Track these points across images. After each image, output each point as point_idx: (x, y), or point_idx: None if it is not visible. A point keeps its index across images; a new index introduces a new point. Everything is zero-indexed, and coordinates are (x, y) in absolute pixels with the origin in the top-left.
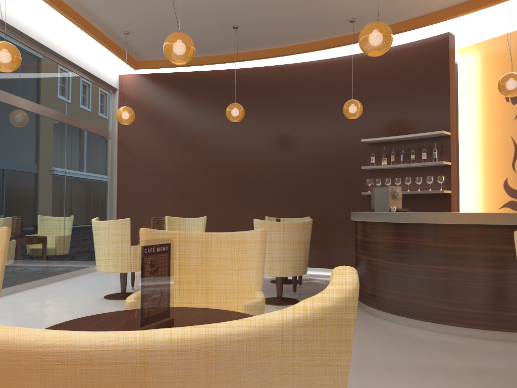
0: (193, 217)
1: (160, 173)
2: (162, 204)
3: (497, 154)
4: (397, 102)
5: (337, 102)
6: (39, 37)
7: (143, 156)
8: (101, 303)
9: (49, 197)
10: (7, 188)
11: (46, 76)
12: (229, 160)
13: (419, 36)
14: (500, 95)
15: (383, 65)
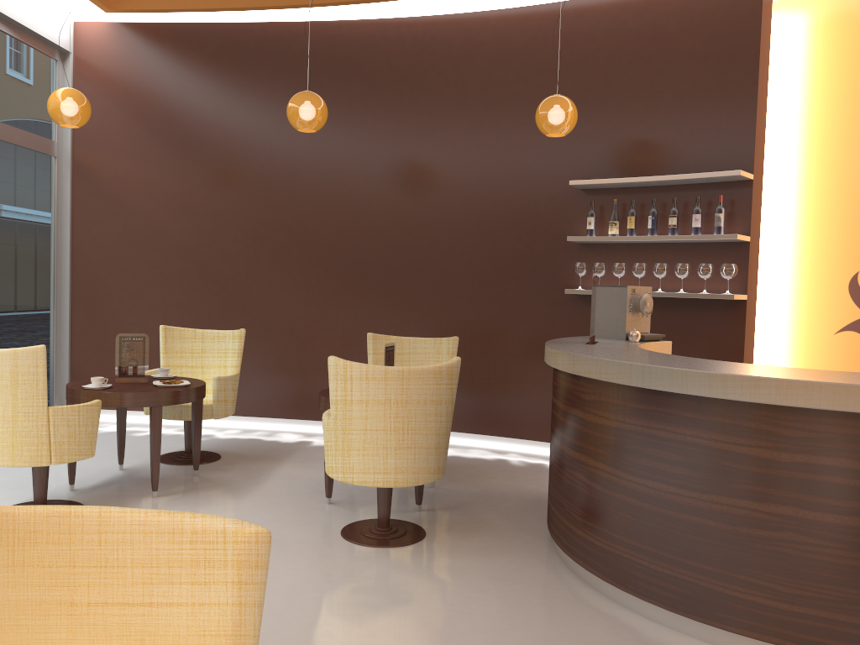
0: (227, 324)
1: (160, 233)
2: (163, 295)
3: (841, 222)
4: (645, 107)
5: (523, 102)
6: None
7: (124, 197)
8: None
9: None
10: None
11: None
12: (302, 211)
13: None
14: (855, 101)
15: (622, 28)
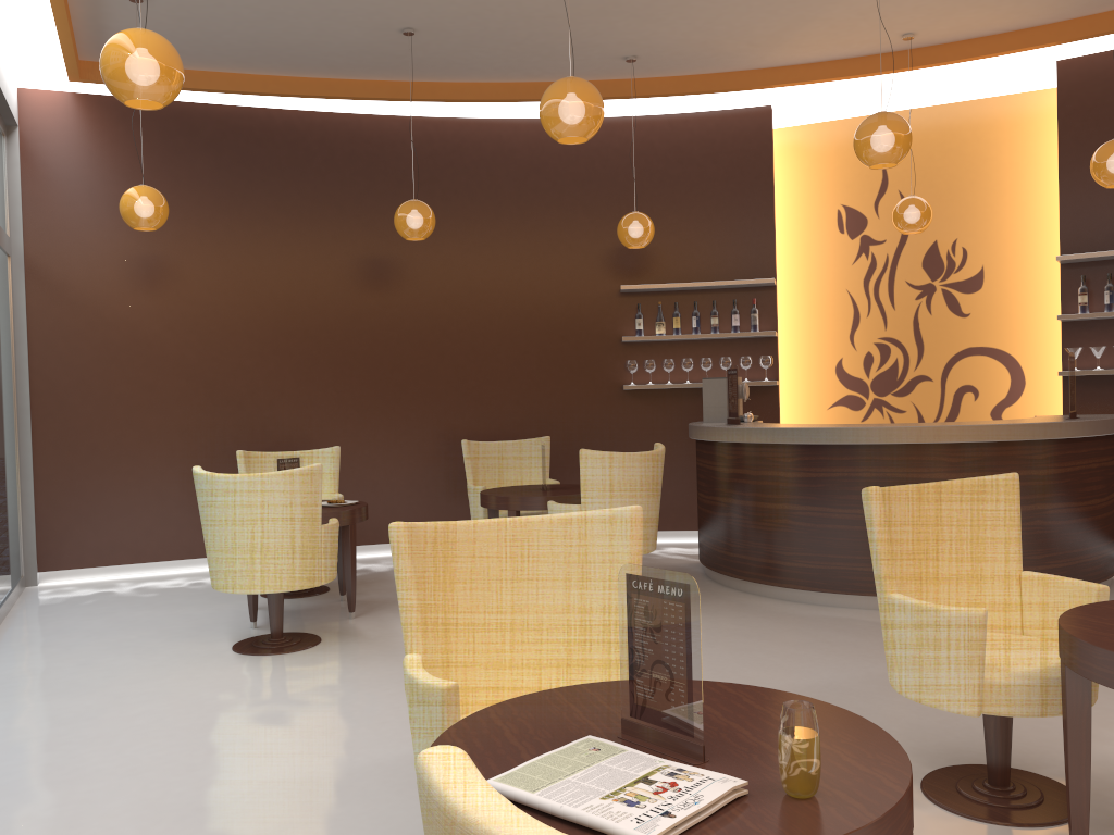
0: (245, 449)
1: (153, 347)
2: (162, 421)
3: (825, 318)
4: (677, 220)
5: (559, 209)
6: None
7: (102, 305)
8: (277, 666)
9: None
10: None
11: None
12: (329, 318)
13: (714, 103)
14: (829, 221)
15: (651, 148)
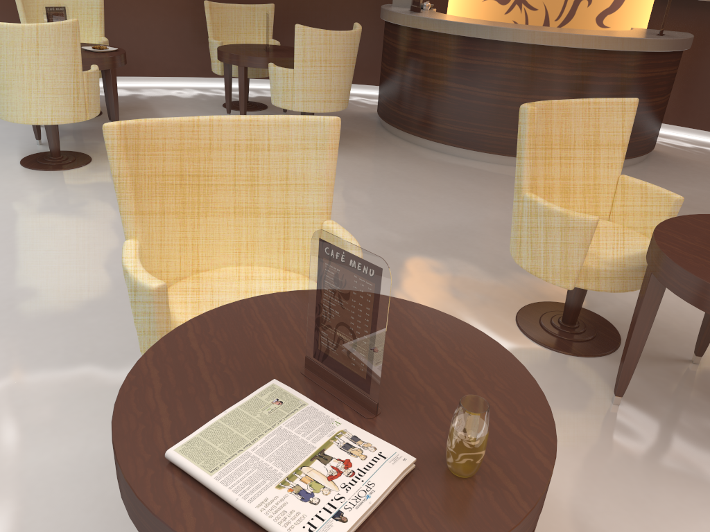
0: None
1: None
2: None
3: None
4: None
5: None
6: None
7: None
8: (54, 182)
9: None
10: None
11: None
12: None
13: None
14: None
15: None
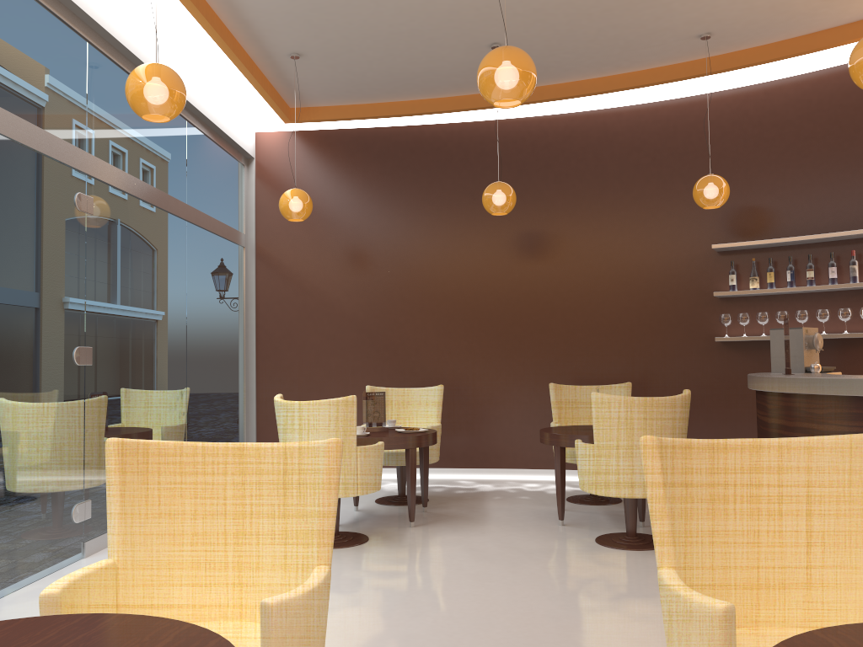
0: (398, 385)
1: (335, 308)
2: (339, 363)
3: None
4: (772, 180)
5: (658, 180)
6: (152, 60)
7: (302, 278)
8: None
9: (166, 357)
10: (108, 343)
11: (159, 133)
12: (462, 283)
13: (811, 65)
14: None
15: (745, 116)
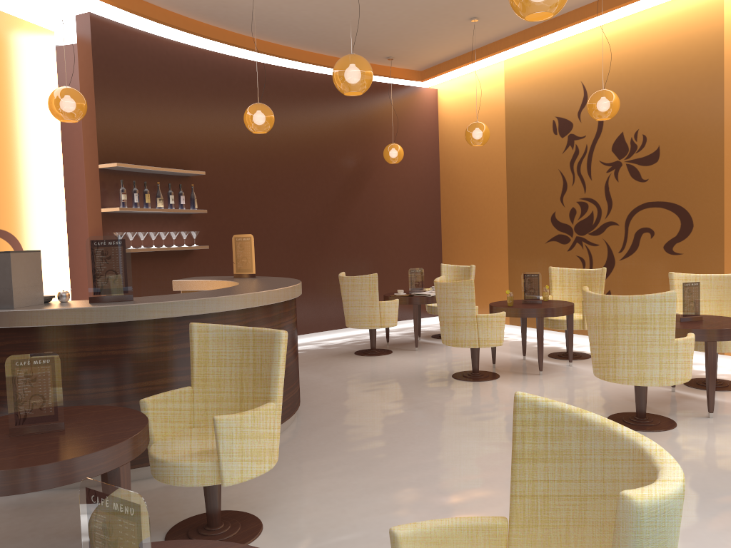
0: None
1: None
2: None
3: None
4: None
5: None
6: None
7: None
8: None
9: None
10: None
11: None
12: None
13: None
14: None
15: None
